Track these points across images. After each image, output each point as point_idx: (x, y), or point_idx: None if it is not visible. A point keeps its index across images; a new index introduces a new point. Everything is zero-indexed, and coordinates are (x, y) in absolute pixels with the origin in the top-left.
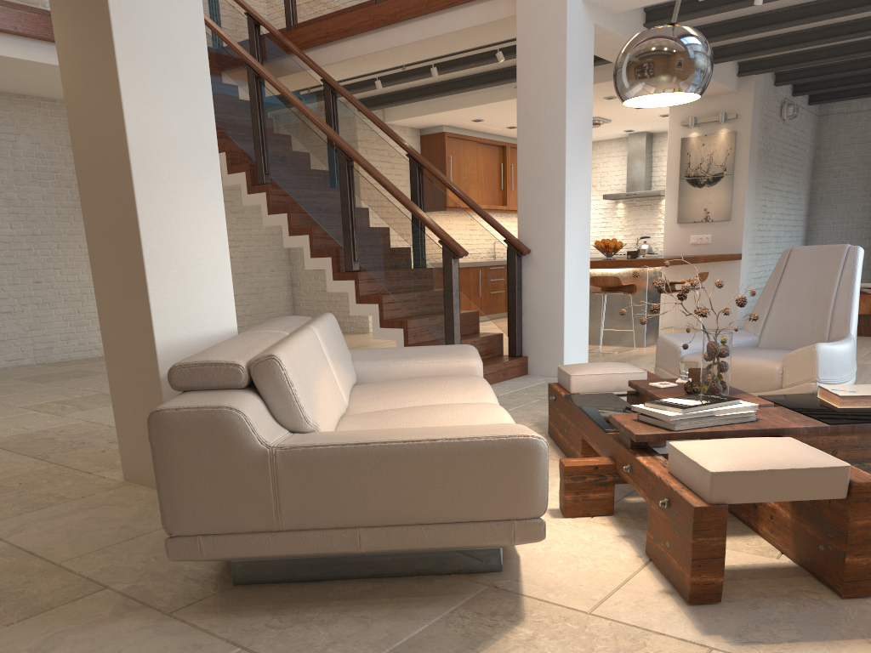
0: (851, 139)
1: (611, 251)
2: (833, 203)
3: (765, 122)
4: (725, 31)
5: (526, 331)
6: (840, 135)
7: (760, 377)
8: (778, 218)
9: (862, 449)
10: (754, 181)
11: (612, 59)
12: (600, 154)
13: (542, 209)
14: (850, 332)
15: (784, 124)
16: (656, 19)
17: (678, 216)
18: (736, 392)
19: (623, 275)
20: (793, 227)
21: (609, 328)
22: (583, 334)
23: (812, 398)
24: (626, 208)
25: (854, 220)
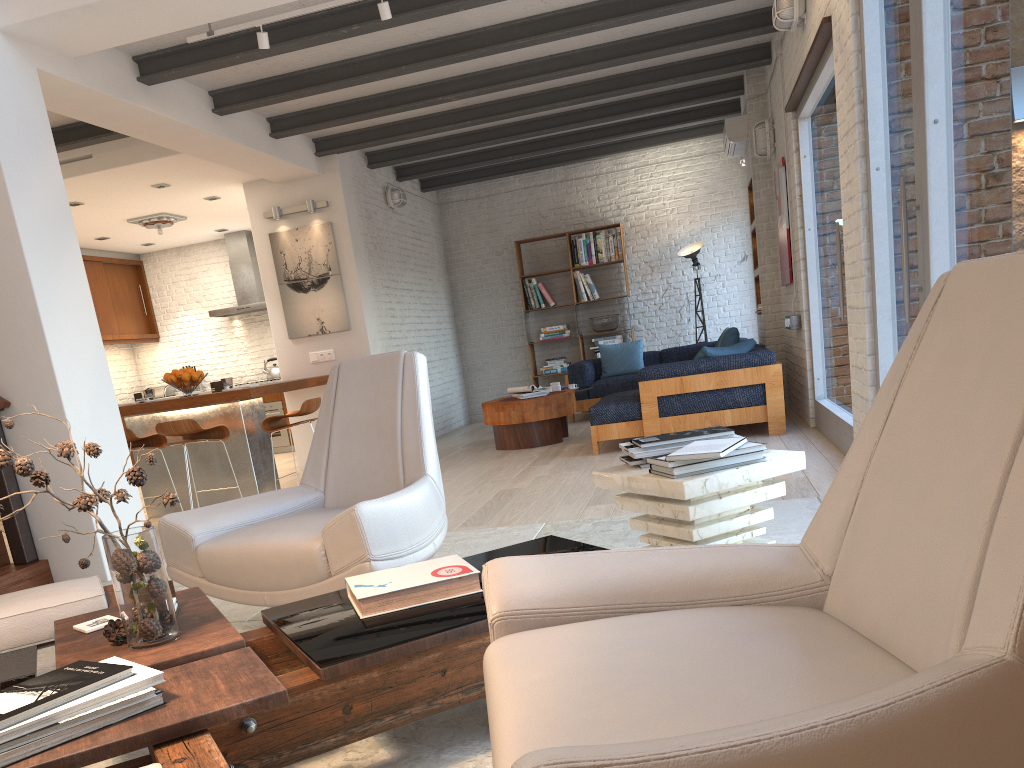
0: (478, 229)
1: (189, 384)
2: (476, 300)
3: (366, 211)
4: (264, 94)
5: (37, 522)
6: (466, 225)
7: (300, 563)
8: (415, 322)
9: (392, 690)
10: (370, 280)
11: (114, 128)
12: (196, 261)
13: (11, 339)
14: (426, 472)
15: (395, 213)
16: (153, 71)
17: (288, 330)
18: (207, 619)
19: (211, 415)
20: (438, 330)
21: (210, 487)
22: (134, 511)
23: (340, 600)
24: (245, 325)
25: (502, 317)
